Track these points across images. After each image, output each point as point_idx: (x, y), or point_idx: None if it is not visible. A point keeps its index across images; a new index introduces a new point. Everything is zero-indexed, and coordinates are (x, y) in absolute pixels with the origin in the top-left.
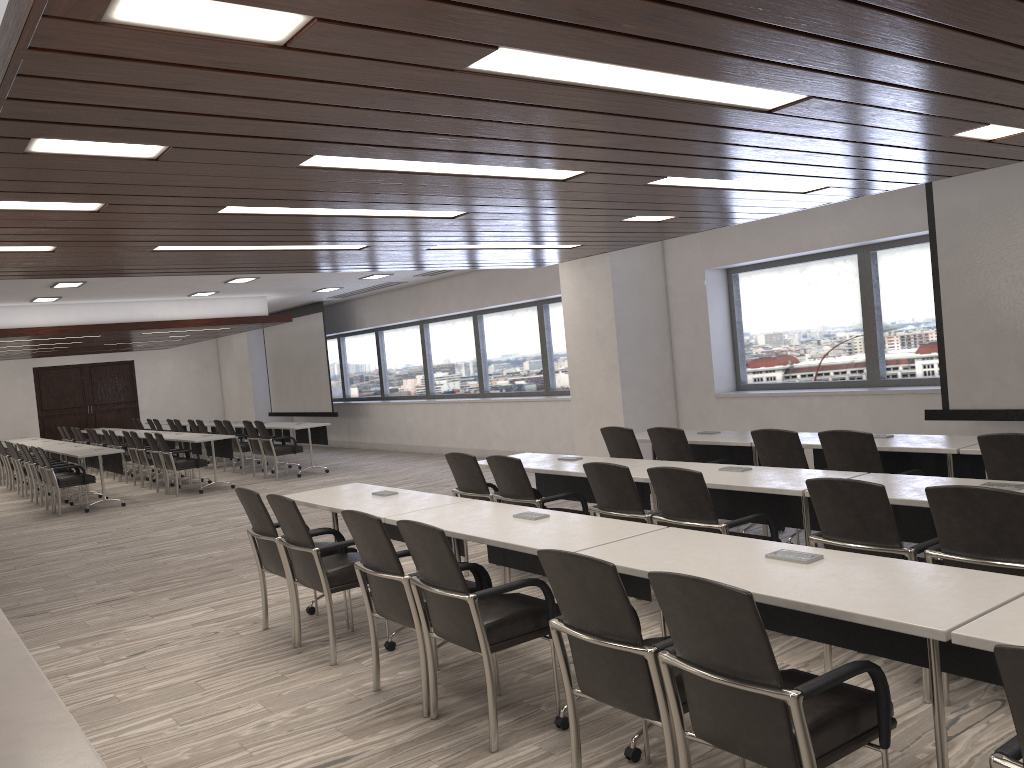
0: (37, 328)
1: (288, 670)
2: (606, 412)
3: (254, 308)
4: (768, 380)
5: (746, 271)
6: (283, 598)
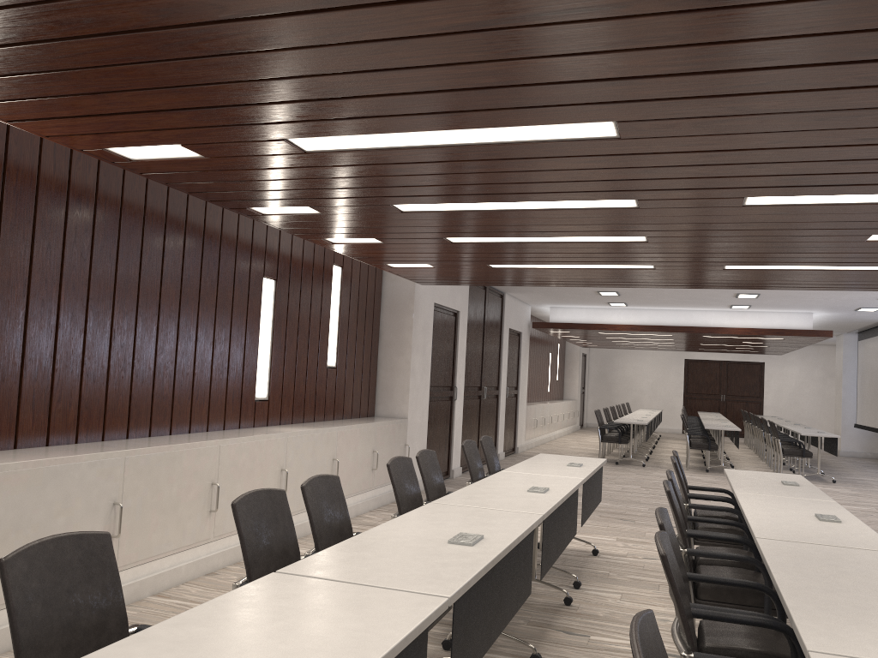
0: (615, 325)
1: None
2: None
3: (798, 322)
4: None
5: None
6: None
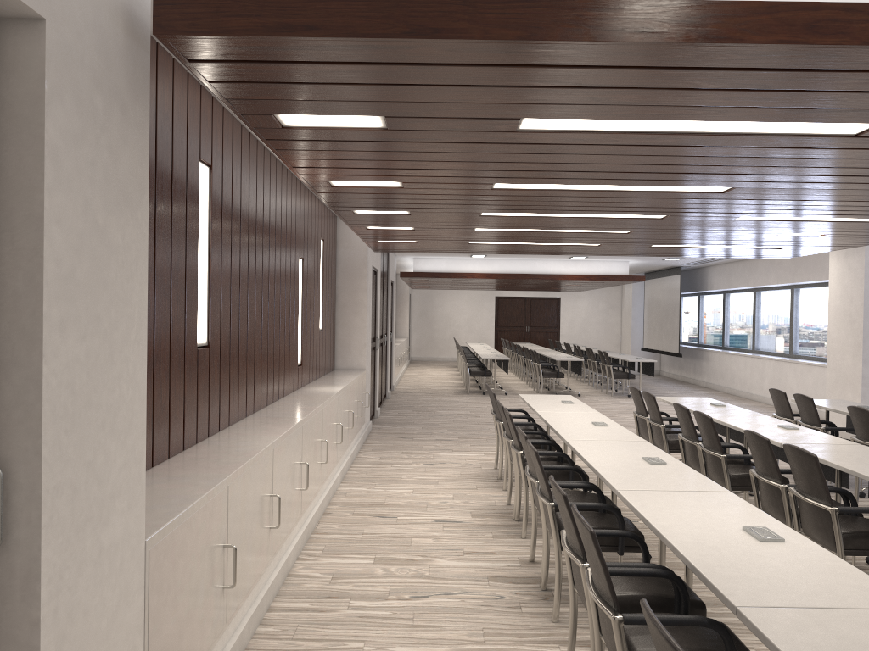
0: (473, 273)
1: (481, 487)
2: (849, 382)
3: (618, 269)
4: None
5: None
6: None
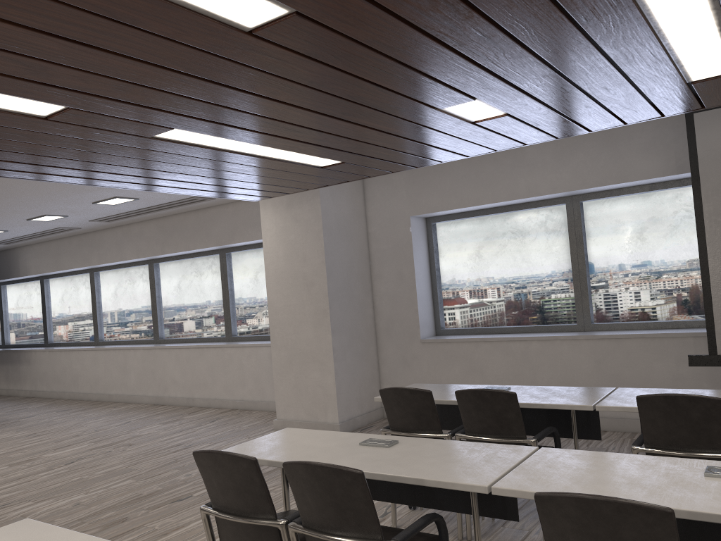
0: None
1: None
2: (313, 359)
3: None
4: (469, 325)
5: (447, 220)
6: None
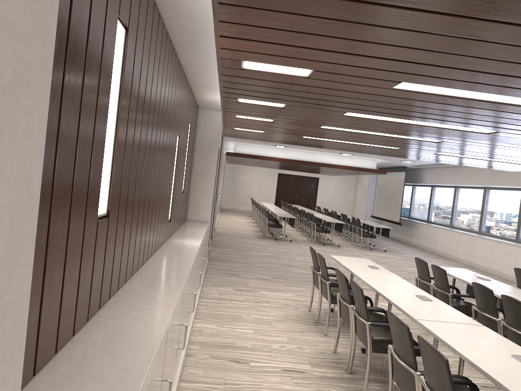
0: (275, 158)
1: (306, 330)
2: None
3: (369, 164)
4: None
5: None
6: (325, 301)
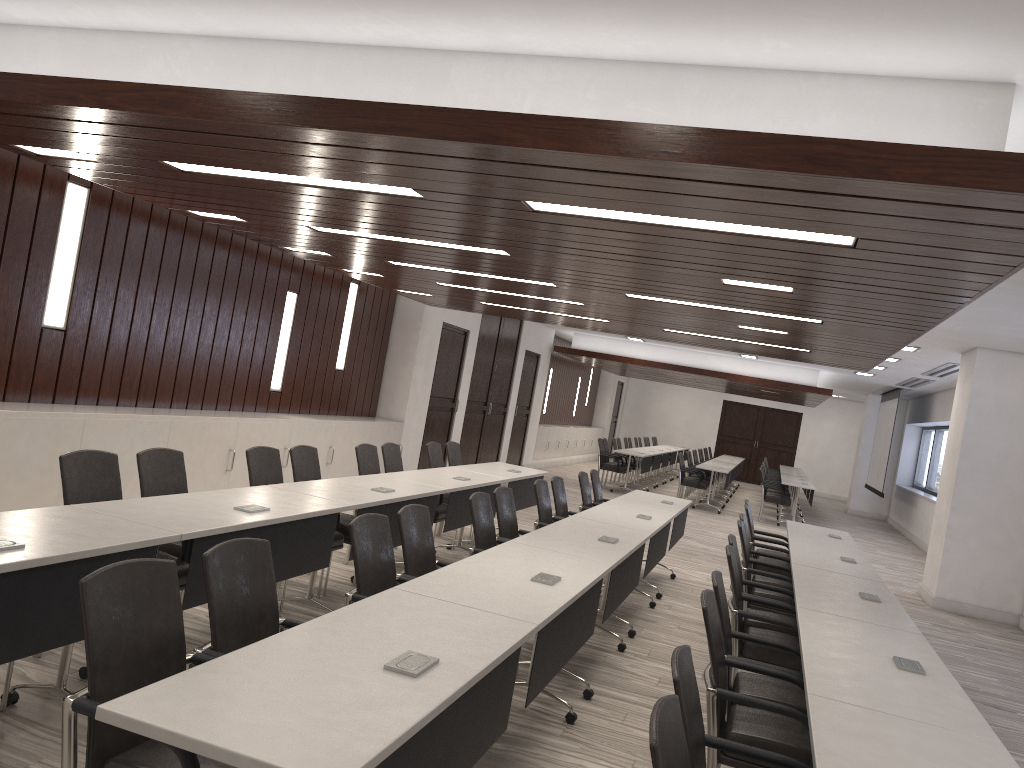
0: (632, 358)
1: None
2: (940, 532)
3: (804, 378)
4: None
5: None
6: None
